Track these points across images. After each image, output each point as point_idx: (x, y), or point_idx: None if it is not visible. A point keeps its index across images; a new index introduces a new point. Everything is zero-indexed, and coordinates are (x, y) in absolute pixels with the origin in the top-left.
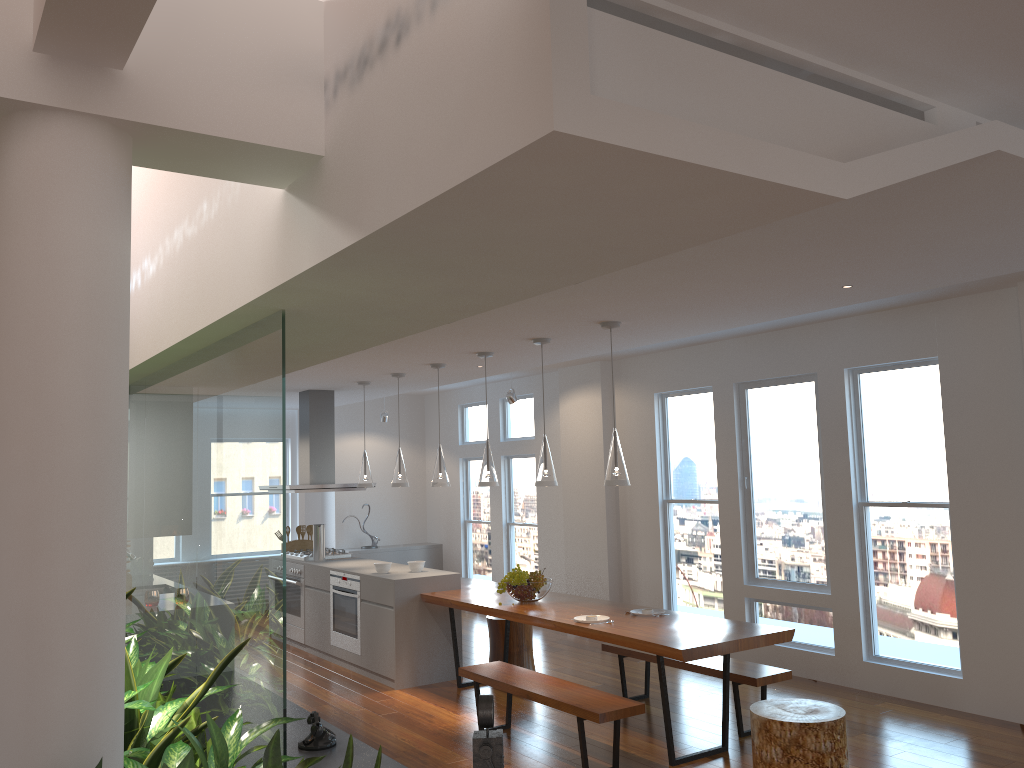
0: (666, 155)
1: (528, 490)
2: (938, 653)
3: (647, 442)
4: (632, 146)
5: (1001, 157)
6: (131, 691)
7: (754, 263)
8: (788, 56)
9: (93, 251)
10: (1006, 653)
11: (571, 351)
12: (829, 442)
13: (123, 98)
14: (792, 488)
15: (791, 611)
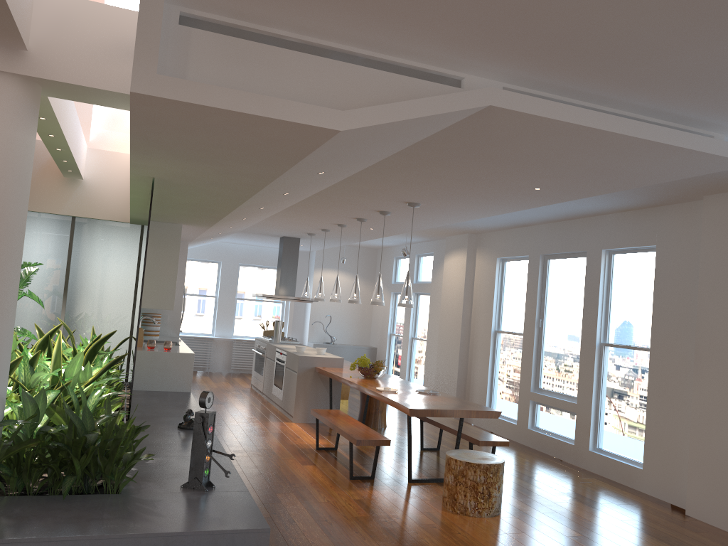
0: (204, 104)
1: (426, 317)
2: (633, 451)
3: (489, 290)
4: (181, 99)
5: (500, 109)
6: (59, 369)
7: (448, 168)
8: (339, 49)
9: (6, 139)
10: (669, 455)
11: (417, 222)
12: (588, 299)
13: (27, 65)
14: (566, 329)
15: (556, 413)
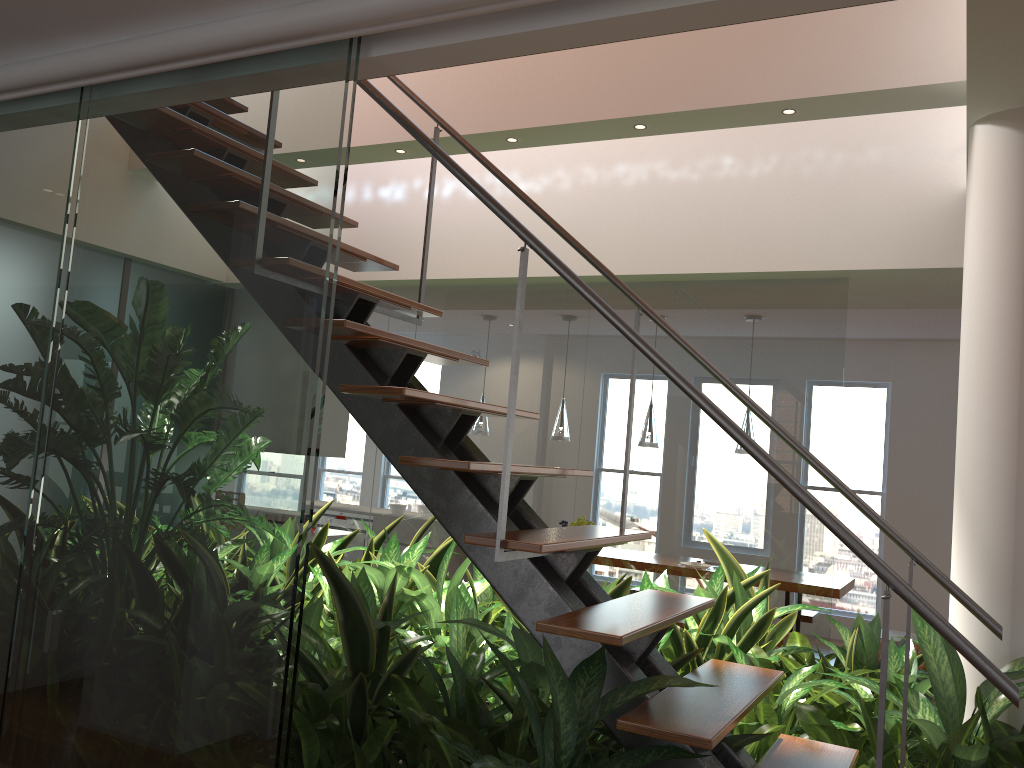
0: None
1: None
2: (857, 603)
3: None
4: None
5: None
6: (750, 598)
7: None
8: None
9: None
10: None
11: None
12: None
13: None
14: None
15: None
